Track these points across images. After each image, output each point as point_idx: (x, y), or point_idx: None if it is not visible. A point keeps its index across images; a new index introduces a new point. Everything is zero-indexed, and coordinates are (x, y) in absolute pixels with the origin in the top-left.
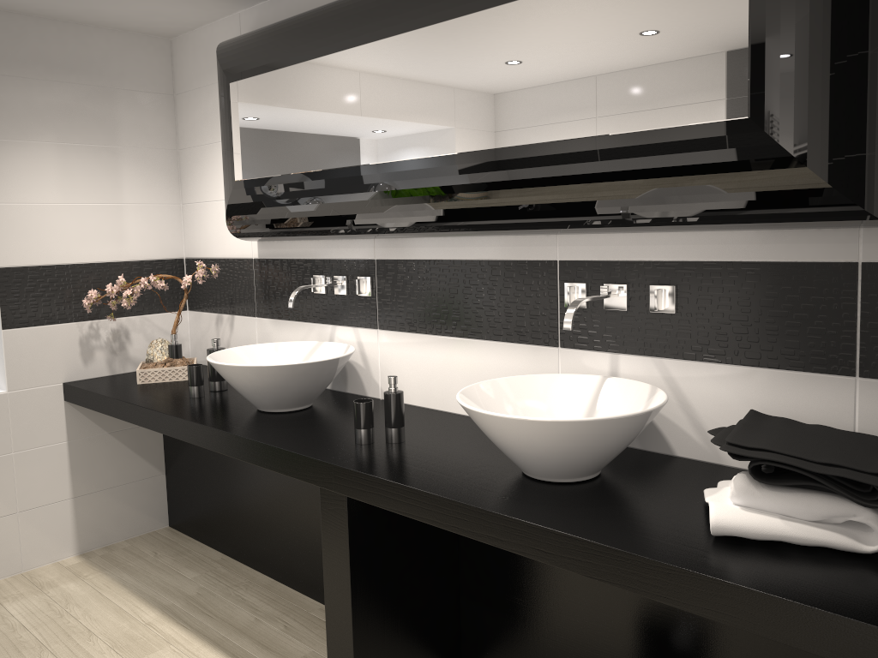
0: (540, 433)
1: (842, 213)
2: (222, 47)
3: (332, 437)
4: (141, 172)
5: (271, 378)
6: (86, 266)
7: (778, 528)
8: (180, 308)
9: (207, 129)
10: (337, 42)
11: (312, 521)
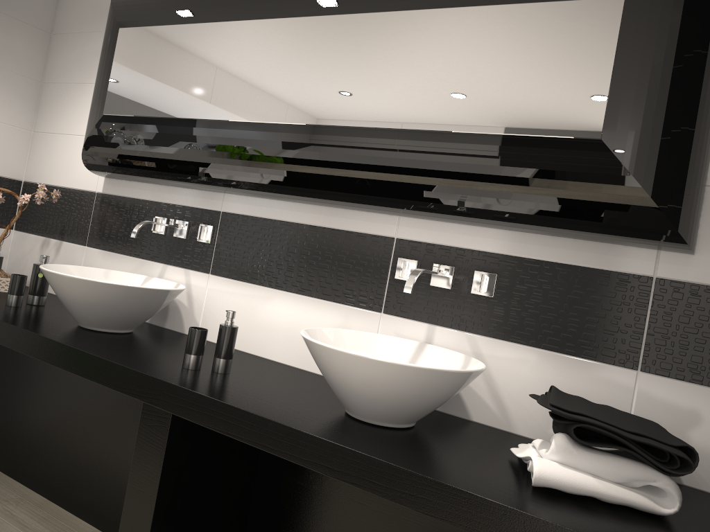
0: (384, 375)
1: (658, 231)
2: None
3: (158, 359)
4: (2, 92)
5: (105, 295)
6: None
7: (592, 484)
8: (11, 223)
9: (78, 70)
10: (237, 13)
11: (104, 444)
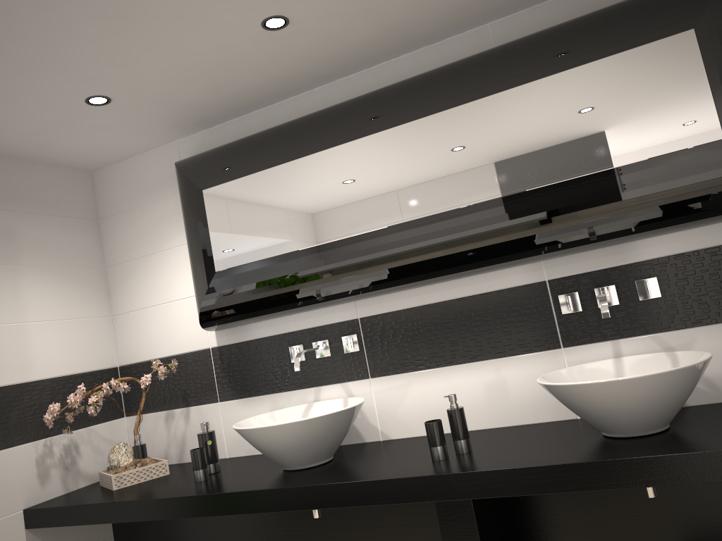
0: (656, 386)
1: None
2: (183, 164)
3: (404, 464)
4: (78, 289)
5: (317, 429)
6: (37, 383)
7: None
8: (140, 407)
9: (144, 243)
10: (328, 141)
11: None
